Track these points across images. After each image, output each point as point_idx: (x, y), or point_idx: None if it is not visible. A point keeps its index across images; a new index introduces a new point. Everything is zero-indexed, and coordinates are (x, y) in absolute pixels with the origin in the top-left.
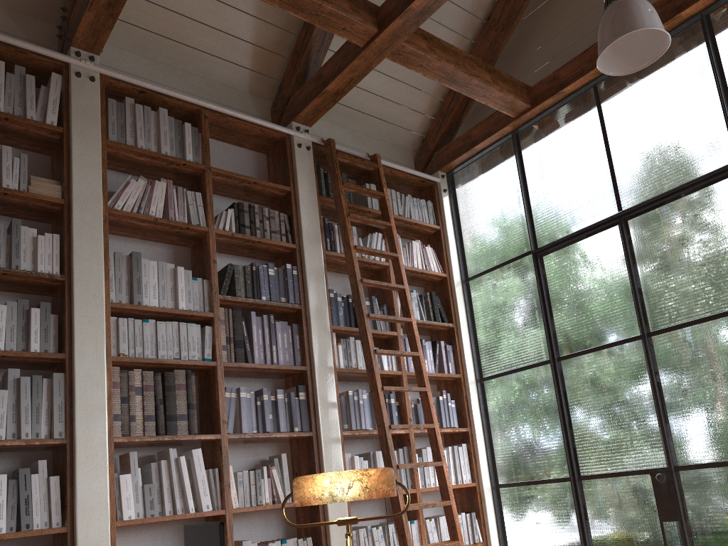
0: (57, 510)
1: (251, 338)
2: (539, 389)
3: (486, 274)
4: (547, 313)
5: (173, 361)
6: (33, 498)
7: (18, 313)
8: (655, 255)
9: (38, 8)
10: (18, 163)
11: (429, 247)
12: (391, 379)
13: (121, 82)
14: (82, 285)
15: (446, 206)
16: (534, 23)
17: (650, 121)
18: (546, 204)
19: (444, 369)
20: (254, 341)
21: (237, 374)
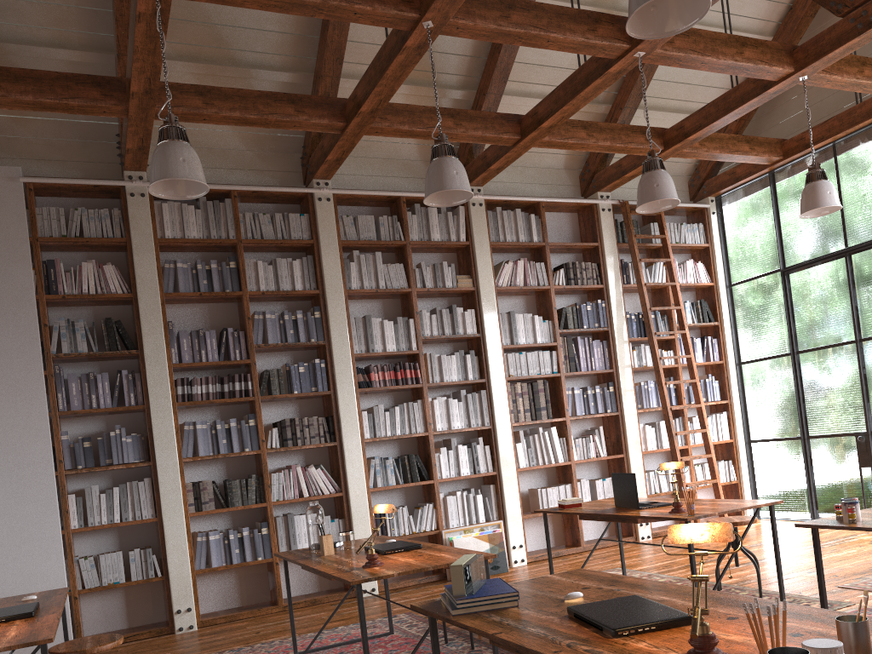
0: (490, 463)
1: (578, 354)
2: (782, 374)
3: (745, 282)
4: (790, 318)
5: (537, 376)
6: (478, 457)
7: (459, 358)
8: (868, 283)
9: None
10: (450, 270)
11: (700, 263)
12: (670, 369)
13: (494, 199)
14: (489, 338)
15: (714, 226)
16: None
17: (871, 182)
18: (793, 233)
19: (710, 357)
20: (580, 356)
21: (569, 377)
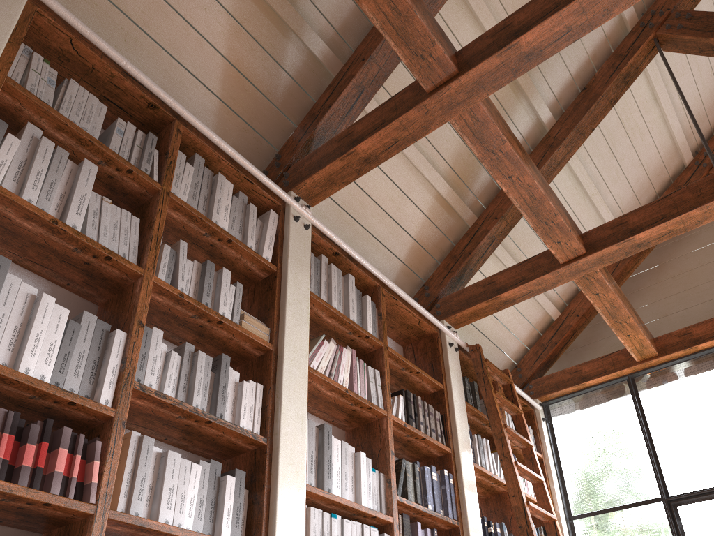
0: None
1: None
2: None
3: (597, 515)
4: None
5: None
6: None
7: (209, 480)
8: None
9: (247, 150)
10: (234, 292)
11: None
12: None
13: (323, 239)
14: (287, 455)
15: (546, 435)
16: (637, 283)
17: None
18: (676, 451)
19: None
20: None
21: None
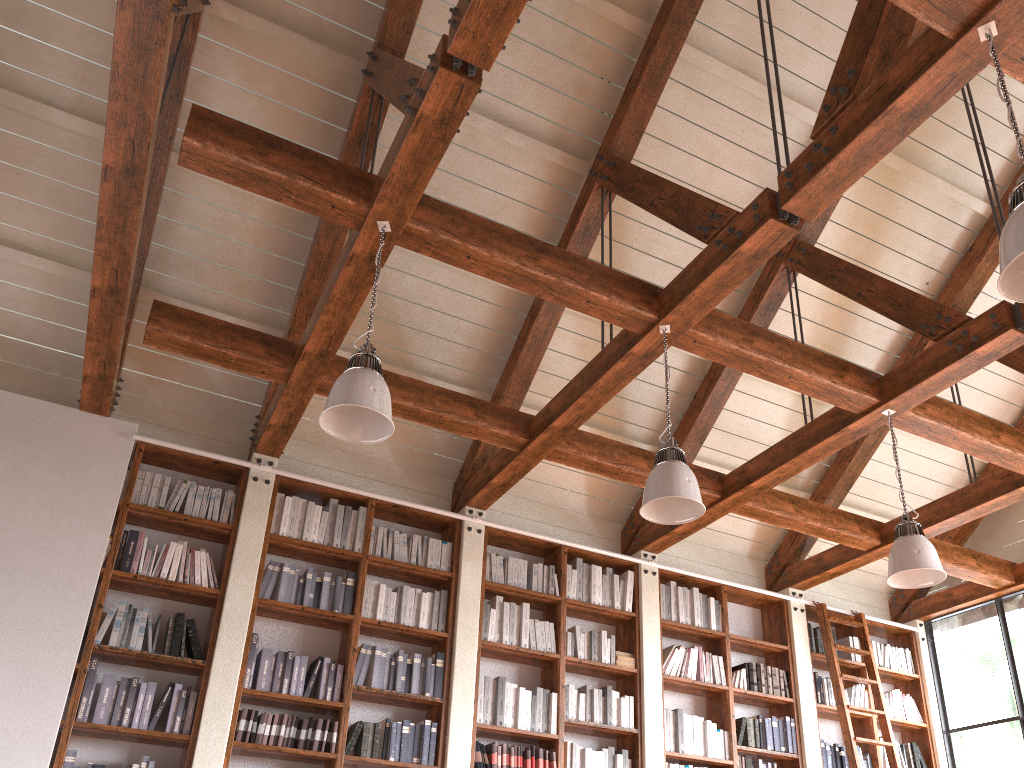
0: None
1: None
2: None
3: (969, 729)
4: None
5: None
6: None
7: (608, 757)
8: None
9: (610, 514)
10: (609, 642)
11: (908, 696)
12: None
13: (669, 571)
14: (650, 737)
15: (925, 654)
16: None
17: None
18: None
19: None
20: None
21: None
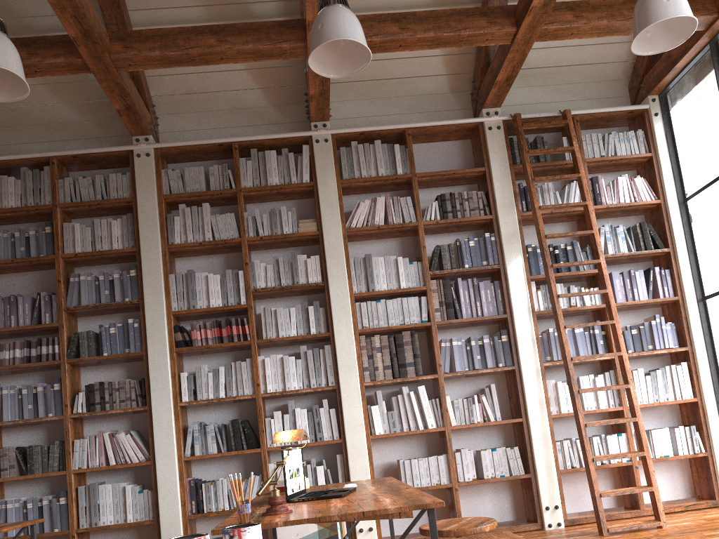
0: (336, 429)
1: (459, 298)
2: None
3: (700, 192)
4: None
5: (399, 326)
6: (321, 422)
7: (302, 311)
8: None
9: (293, 98)
10: (290, 215)
11: (639, 178)
12: (599, 311)
13: (346, 133)
14: (334, 286)
15: (658, 130)
16: None
17: None
18: None
19: (659, 294)
20: (461, 301)
21: (454, 326)
